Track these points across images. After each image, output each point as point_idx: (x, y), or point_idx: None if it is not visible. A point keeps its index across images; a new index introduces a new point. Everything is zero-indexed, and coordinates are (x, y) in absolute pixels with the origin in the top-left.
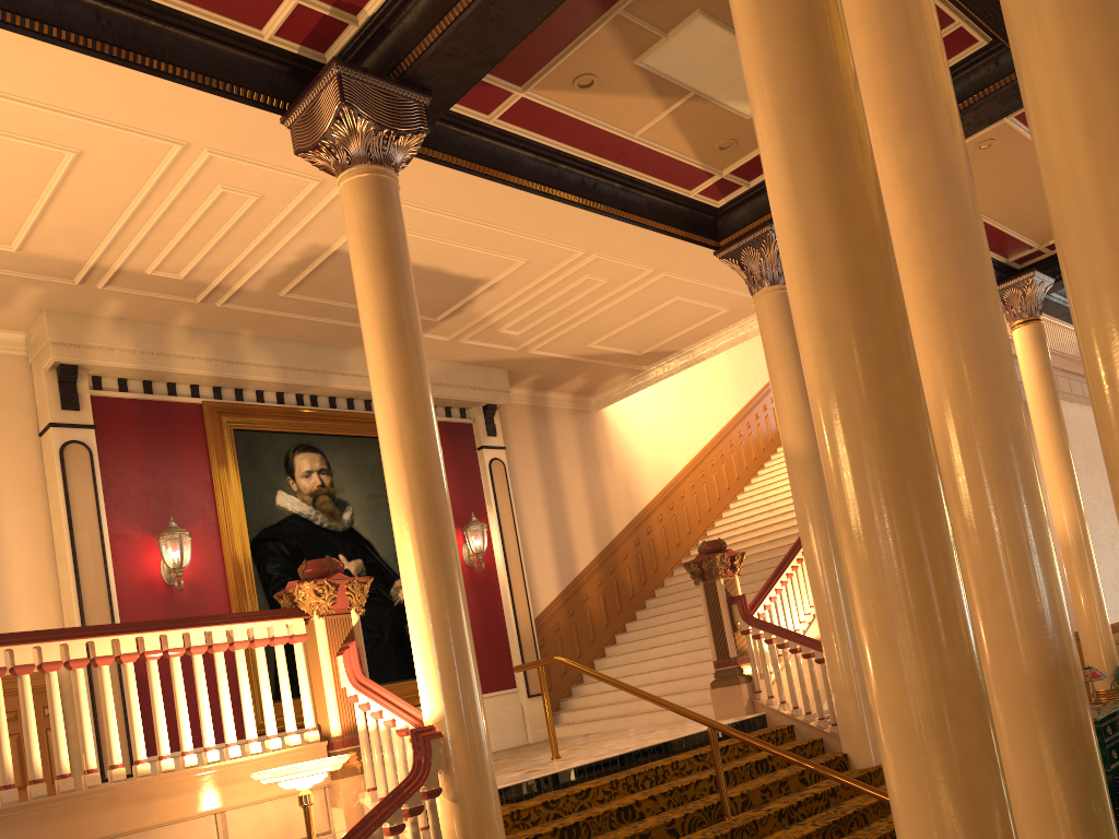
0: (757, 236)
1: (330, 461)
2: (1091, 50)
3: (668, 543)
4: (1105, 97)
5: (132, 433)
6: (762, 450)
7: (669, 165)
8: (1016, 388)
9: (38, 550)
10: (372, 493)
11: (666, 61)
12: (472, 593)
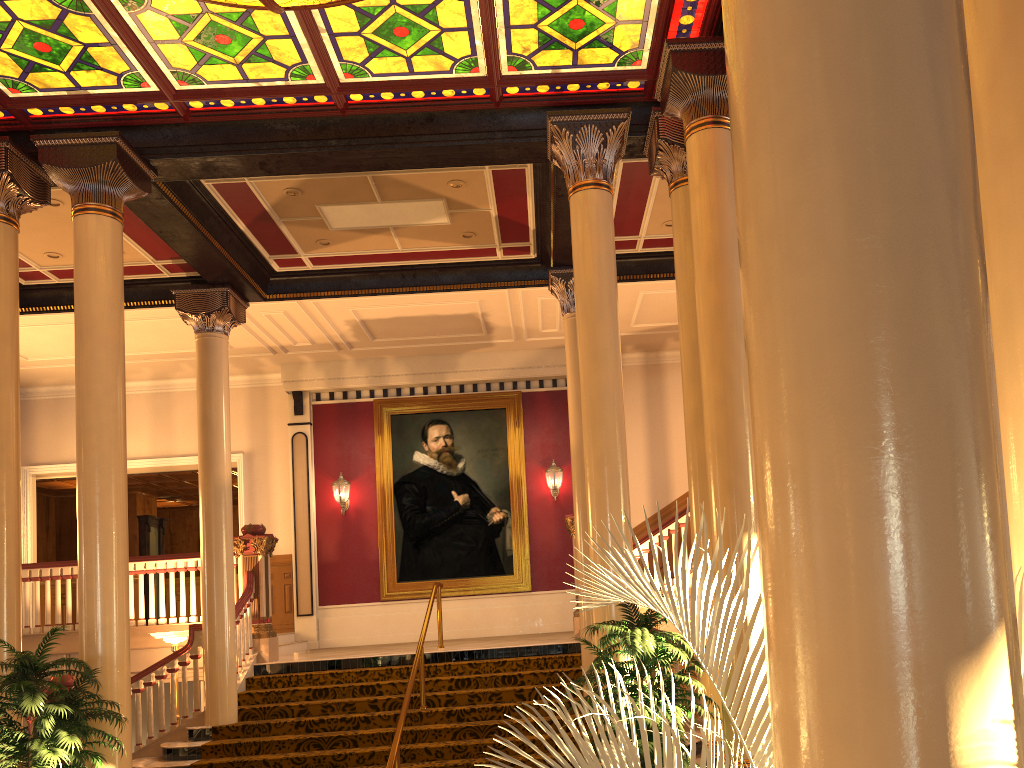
0: (550, 278)
1: (453, 429)
2: None
3: None
4: None
5: (333, 423)
6: None
7: (453, 251)
8: (91, 520)
9: (289, 490)
10: (481, 448)
11: (345, 223)
12: (554, 517)
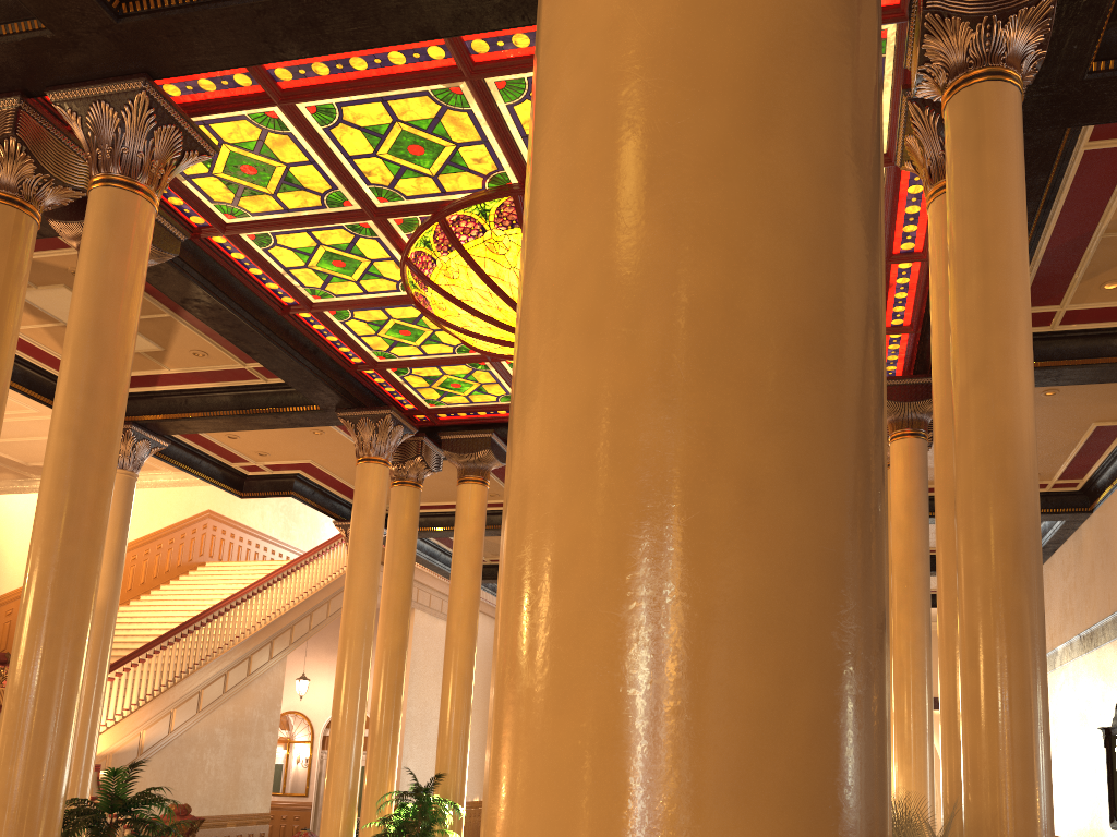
0: None
1: None
2: (56, 500)
3: (9, 637)
4: (54, 524)
5: None
6: (153, 578)
7: (46, 355)
8: None
9: None
10: None
11: (38, 299)
12: None
